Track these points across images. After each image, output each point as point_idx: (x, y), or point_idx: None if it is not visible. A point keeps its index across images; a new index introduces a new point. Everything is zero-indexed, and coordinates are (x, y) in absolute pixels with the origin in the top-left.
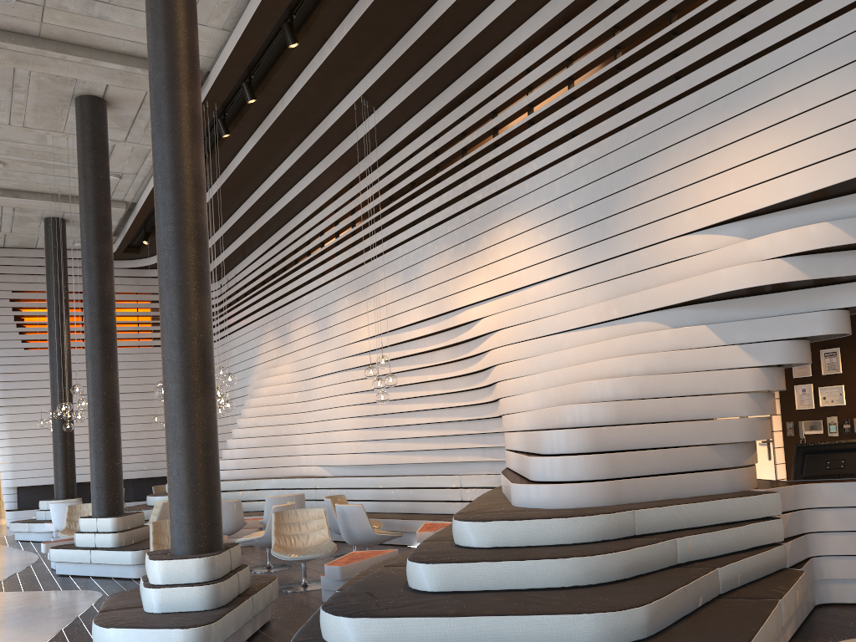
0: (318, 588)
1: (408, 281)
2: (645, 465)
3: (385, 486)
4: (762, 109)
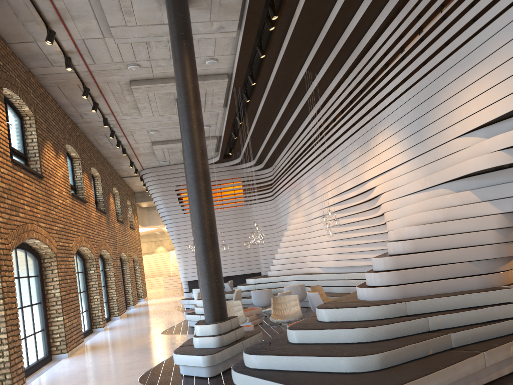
0: None
1: (343, 166)
2: (424, 275)
3: (348, 278)
4: (484, 62)
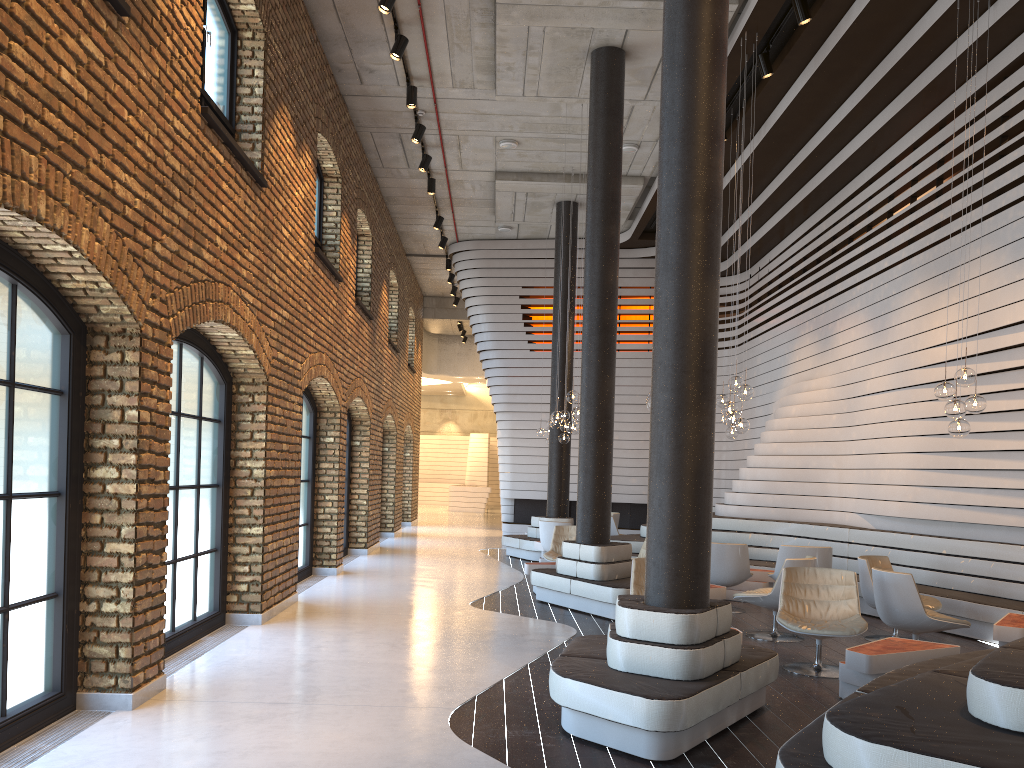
0: (836, 676)
1: (1019, 258)
2: None
3: (951, 553)
4: None
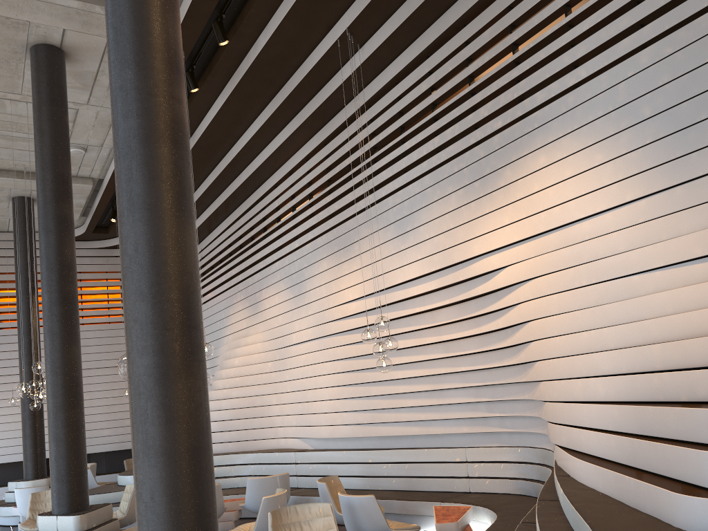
0: None
1: (402, 233)
2: None
3: (376, 461)
4: None
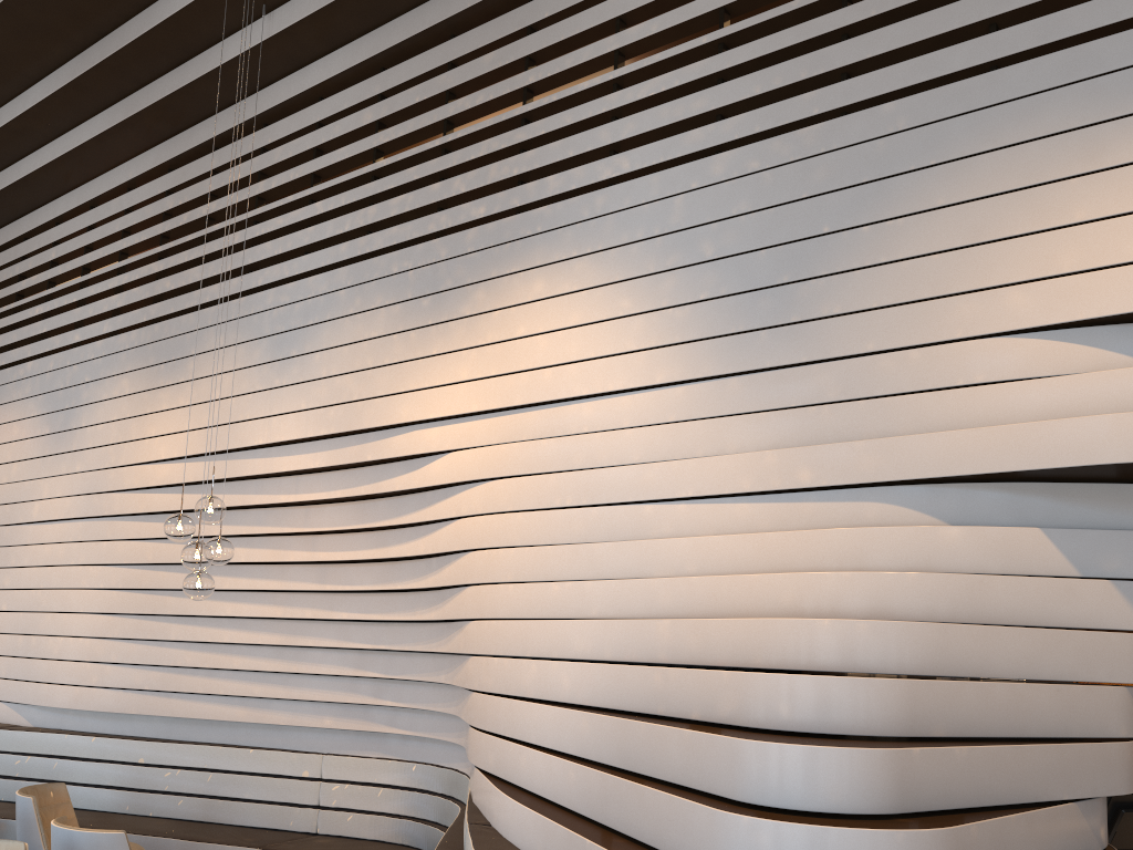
0: None
1: (281, 358)
2: None
3: (153, 762)
4: None
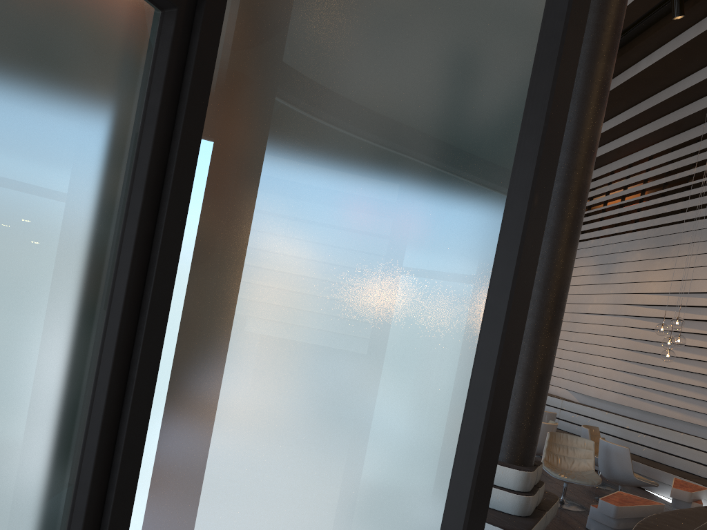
0: (576, 510)
1: None
2: None
3: (632, 429)
4: None
